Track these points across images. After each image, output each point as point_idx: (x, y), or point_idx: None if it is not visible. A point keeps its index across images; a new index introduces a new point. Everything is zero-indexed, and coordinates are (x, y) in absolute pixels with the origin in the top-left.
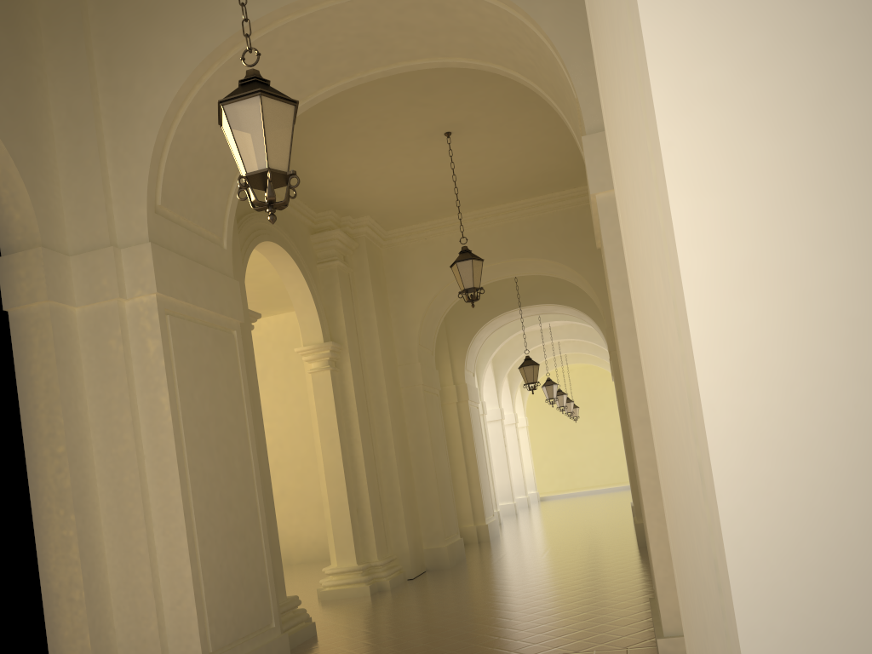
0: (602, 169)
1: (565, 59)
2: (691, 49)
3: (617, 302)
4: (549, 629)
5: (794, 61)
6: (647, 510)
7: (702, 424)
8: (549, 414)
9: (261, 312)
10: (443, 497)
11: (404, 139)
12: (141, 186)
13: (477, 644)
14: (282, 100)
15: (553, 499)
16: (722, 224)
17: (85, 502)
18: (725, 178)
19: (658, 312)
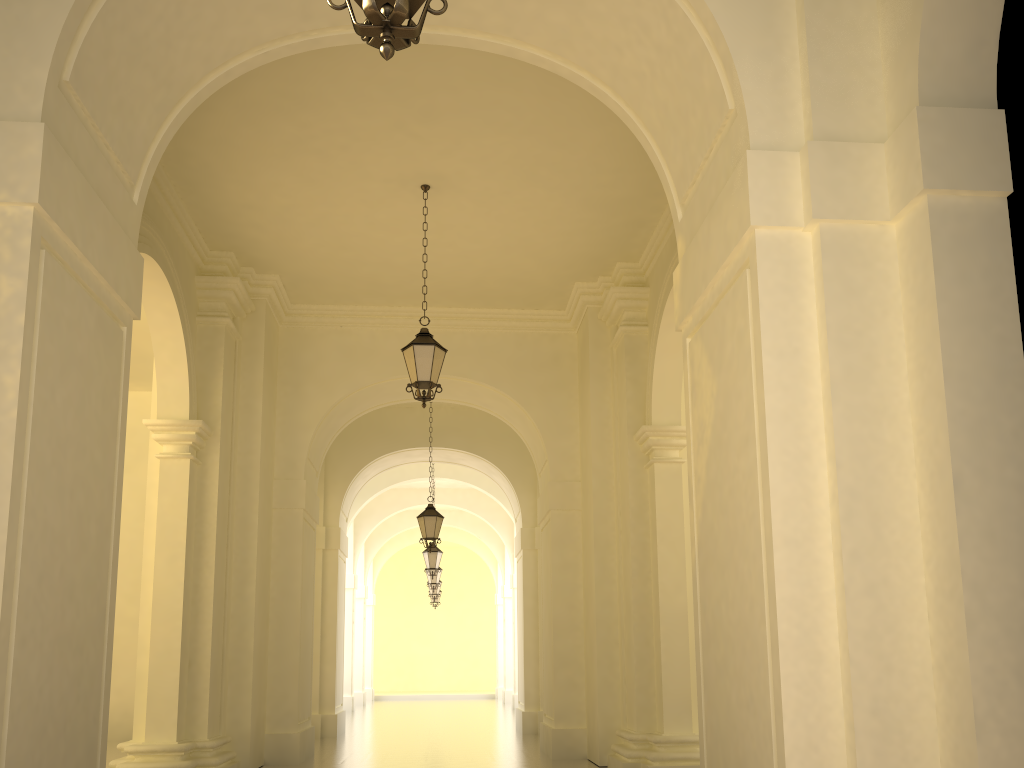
0: (769, 197)
1: (733, 51)
2: None
3: (770, 375)
4: None
5: None
6: (784, 671)
7: None
8: (398, 596)
9: None
10: (303, 665)
11: (370, 177)
12: (47, 36)
13: None
14: None
15: (391, 700)
16: None
17: None
18: None
19: None
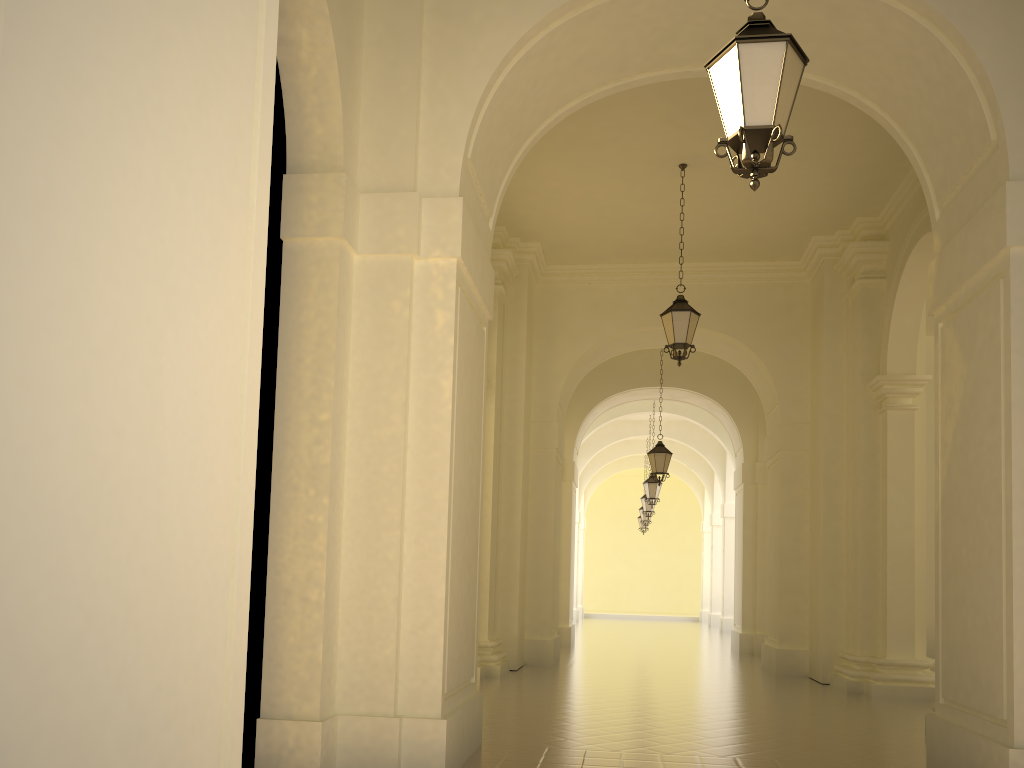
0: (1023, 221)
1: (998, 94)
2: None
3: (1017, 369)
4: (767, 738)
5: None
6: (1016, 604)
7: None
8: (604, 521)
9: None
10: (554, 583)
11: (634, 160)
12: (460, 130)
13: (691, 741)
14: (799, 53)
15: (599, 618)
16: None
17: (336, 487)
18: None
19: None
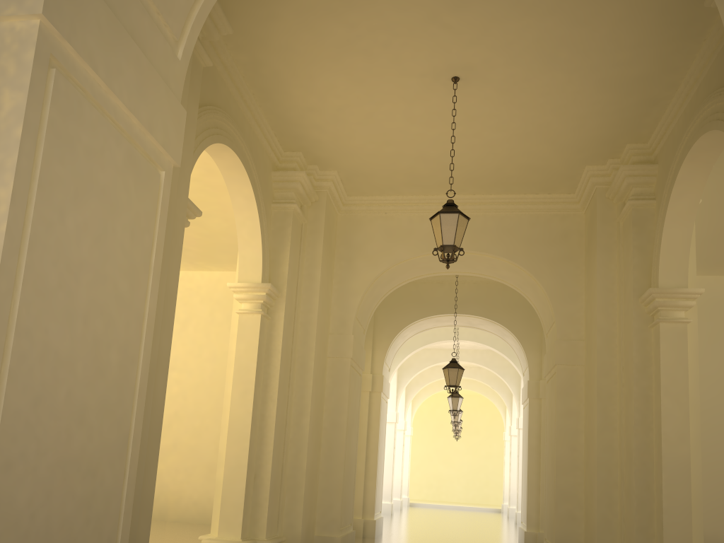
0: None
1: None
2: None
3: None
4: None
5: None
6: None
7: None
8: (429, 429)
9: (197, 265)
10: (346, 483)
11: (407, 73)
12: None
13: None
14: None
15: (421, 507)
16: None
17: None
18: None
19: None
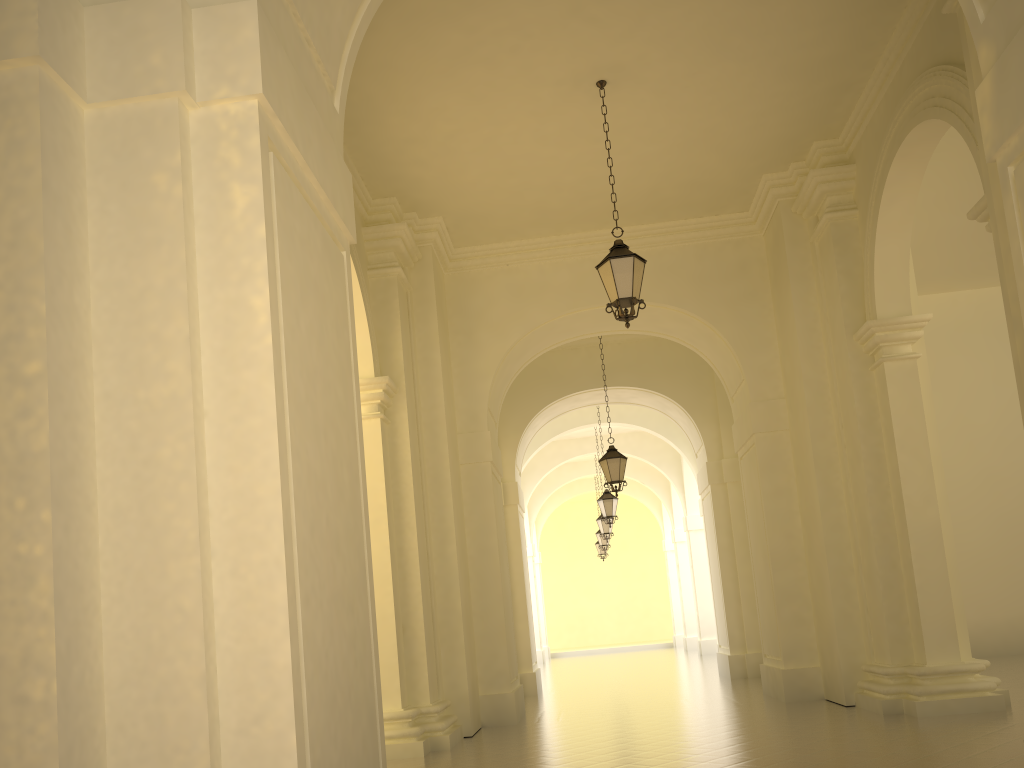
0: None
1: None
2: None
3: None
4: None
5: None
6: None
7: None
8: (560, 552)
9: None
10: (507, 623)
11: (540, 81)
12: None
13: None
14: None
15: (567, 656)
16: None
17: (73, 491)
18: None
19: None
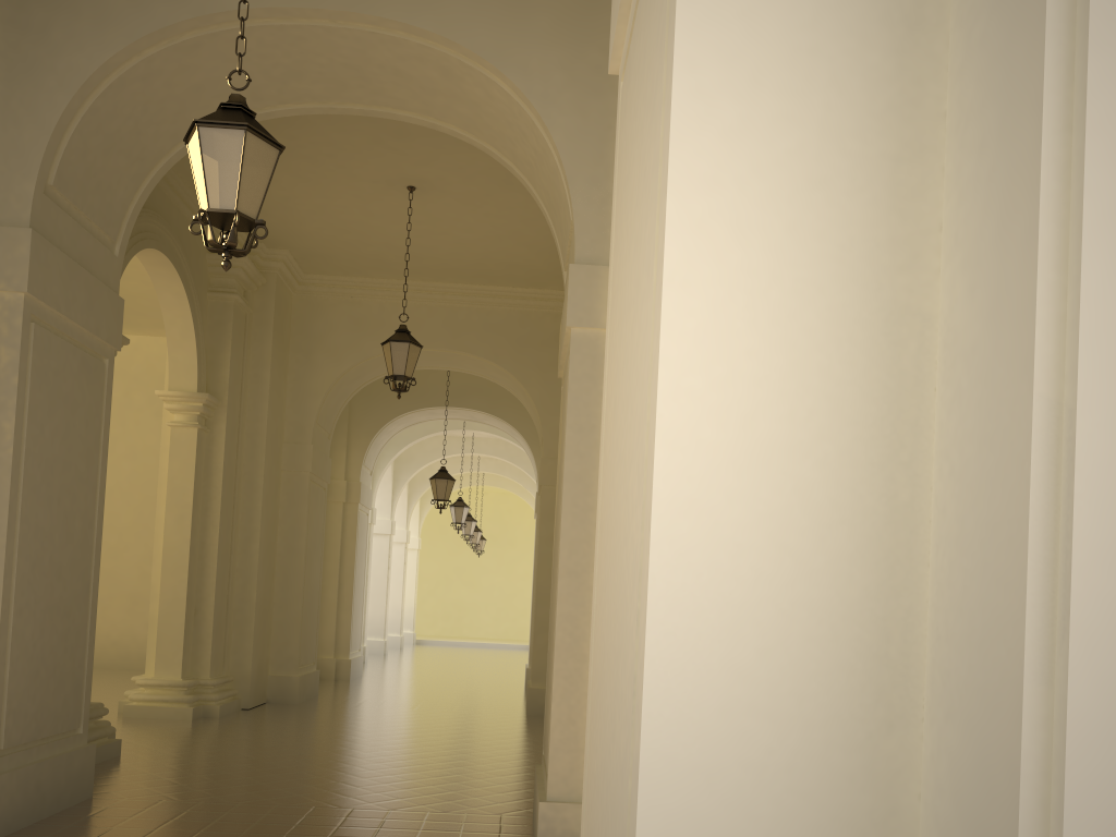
0: (583, 303)
1: (570, 178)
2: (685, 363)
3: (570, 445)
4: (417, 786)
5: (737, 389)
6: (556, 666)
7: (646, 586)
8: (448, 540)
9: None
10: (306, 616)
11: (358, 178)
12: (34, 156)
13: (331, 790)
14: (268, 141)
15: (432, 645)
16: (681, 471)
17: None
18: (688, 444)
19: (628, 501)
